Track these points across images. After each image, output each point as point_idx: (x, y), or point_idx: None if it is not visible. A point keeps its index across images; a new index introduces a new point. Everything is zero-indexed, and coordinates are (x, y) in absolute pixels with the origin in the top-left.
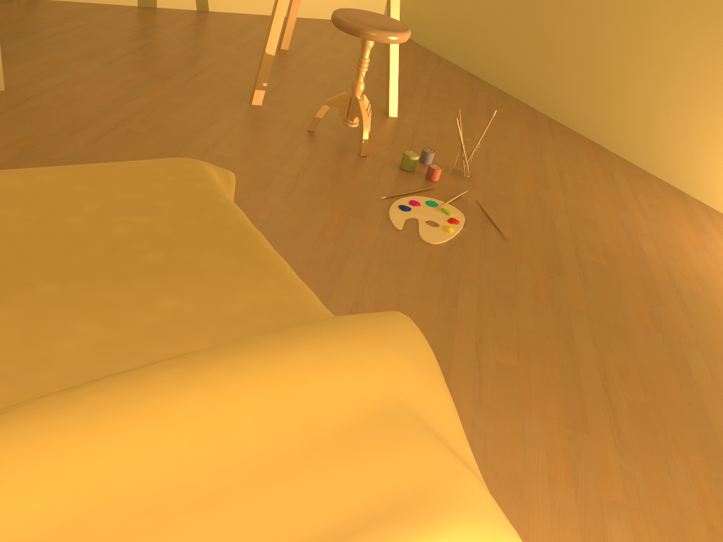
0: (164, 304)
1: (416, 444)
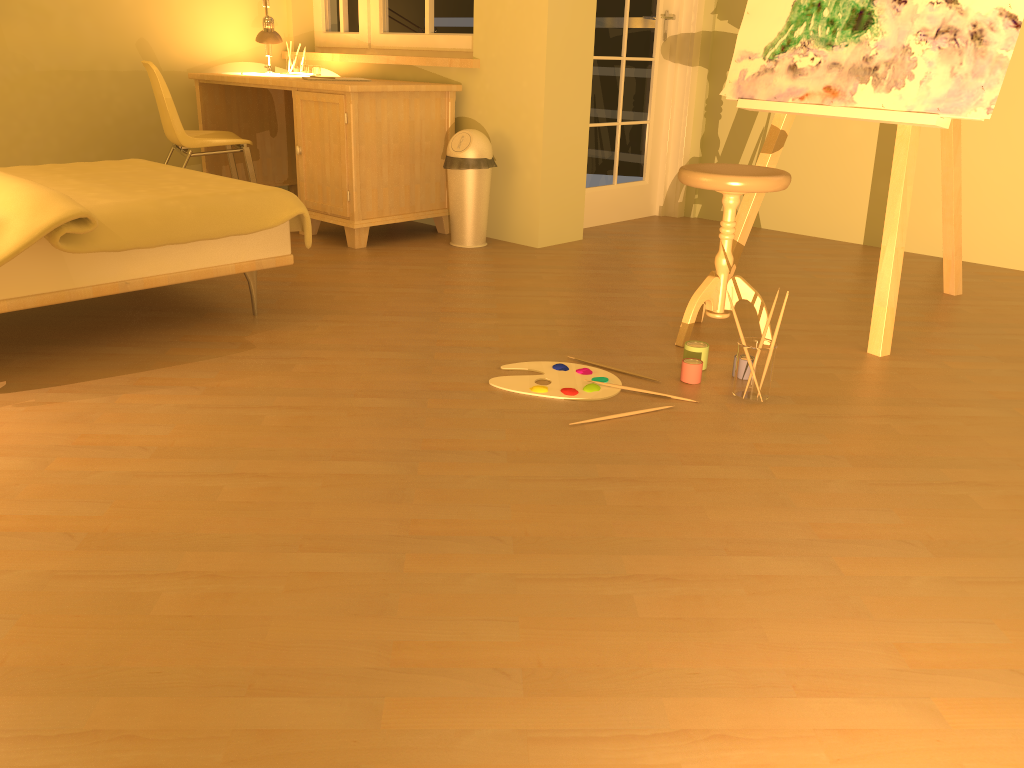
0: (92, 193)
1: None
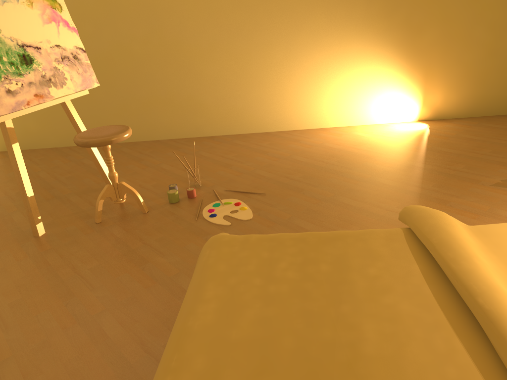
0: (373, 271)
1: (496, 228)
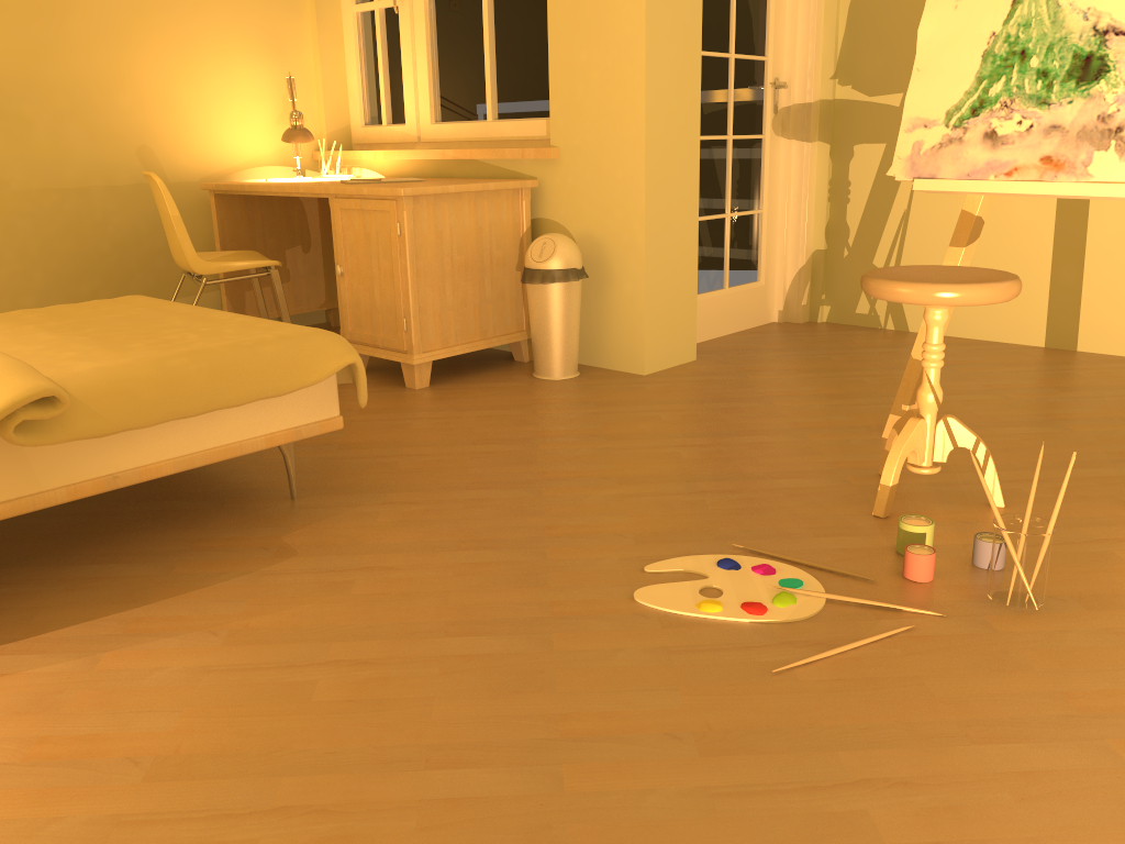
0: (68, 353)
1: None
